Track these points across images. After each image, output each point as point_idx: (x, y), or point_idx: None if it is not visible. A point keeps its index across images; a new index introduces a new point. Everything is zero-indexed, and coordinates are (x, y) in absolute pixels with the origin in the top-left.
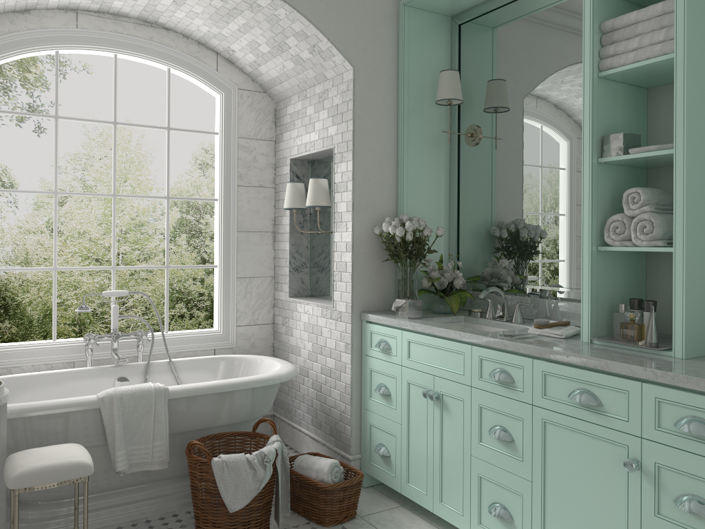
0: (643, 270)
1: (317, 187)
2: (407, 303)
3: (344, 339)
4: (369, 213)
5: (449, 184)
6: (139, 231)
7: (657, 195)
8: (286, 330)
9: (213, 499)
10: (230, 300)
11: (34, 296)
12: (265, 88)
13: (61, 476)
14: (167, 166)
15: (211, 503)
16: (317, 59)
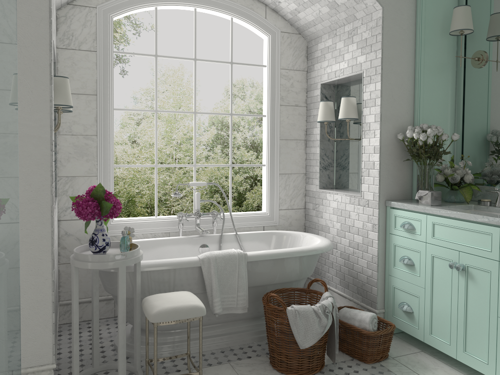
0: None
1: (348, 103)
2: (430, 193)
3: (371, 221)
4: (392, 123)
5: (455, 100)
6: (189, 143)
7: None
8: (316, 213)
9: (285, 338)
10: (275, 190)
11: (121, 187)
12: (300, 30)
13: (185, 315)
14: (231, 91)
15: (284, 340)
16: (350, 3)
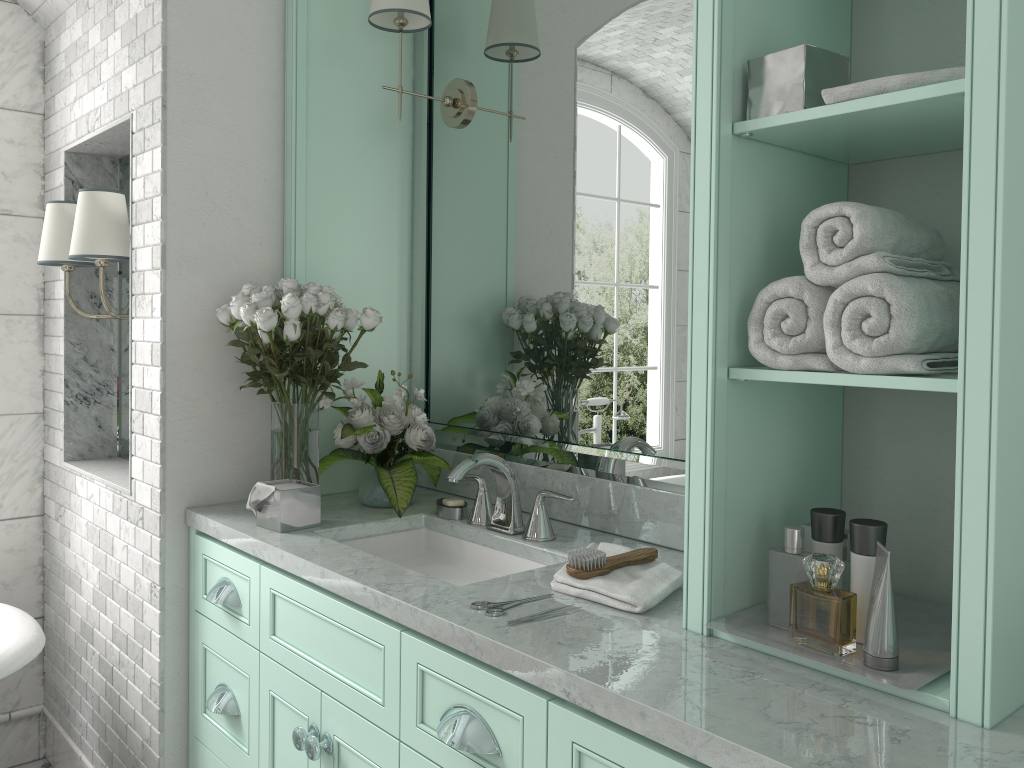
0: (836, 423)
1: (93, 210)
2: (279, 494)
3: (149, 573)
4: (209, 273)
5: (412, 213)
6: None
7: (896, 225)
8: (61, 533)
9: None
10: None
11: None
12: None
13: None
14: None
15: None
16: None
